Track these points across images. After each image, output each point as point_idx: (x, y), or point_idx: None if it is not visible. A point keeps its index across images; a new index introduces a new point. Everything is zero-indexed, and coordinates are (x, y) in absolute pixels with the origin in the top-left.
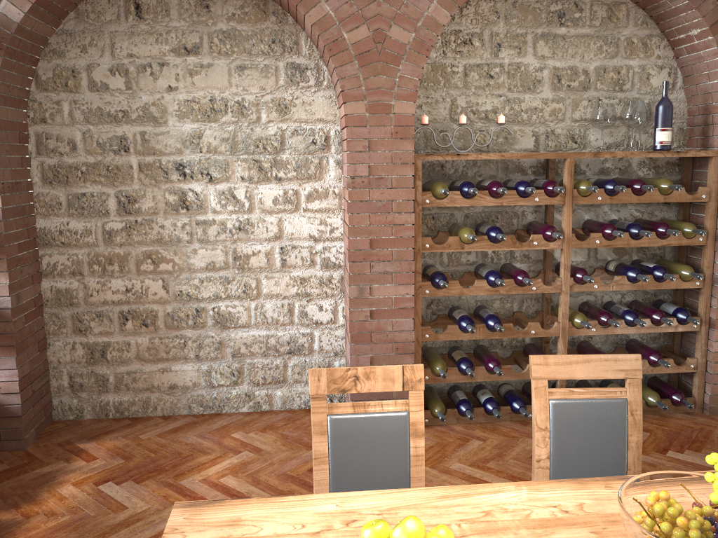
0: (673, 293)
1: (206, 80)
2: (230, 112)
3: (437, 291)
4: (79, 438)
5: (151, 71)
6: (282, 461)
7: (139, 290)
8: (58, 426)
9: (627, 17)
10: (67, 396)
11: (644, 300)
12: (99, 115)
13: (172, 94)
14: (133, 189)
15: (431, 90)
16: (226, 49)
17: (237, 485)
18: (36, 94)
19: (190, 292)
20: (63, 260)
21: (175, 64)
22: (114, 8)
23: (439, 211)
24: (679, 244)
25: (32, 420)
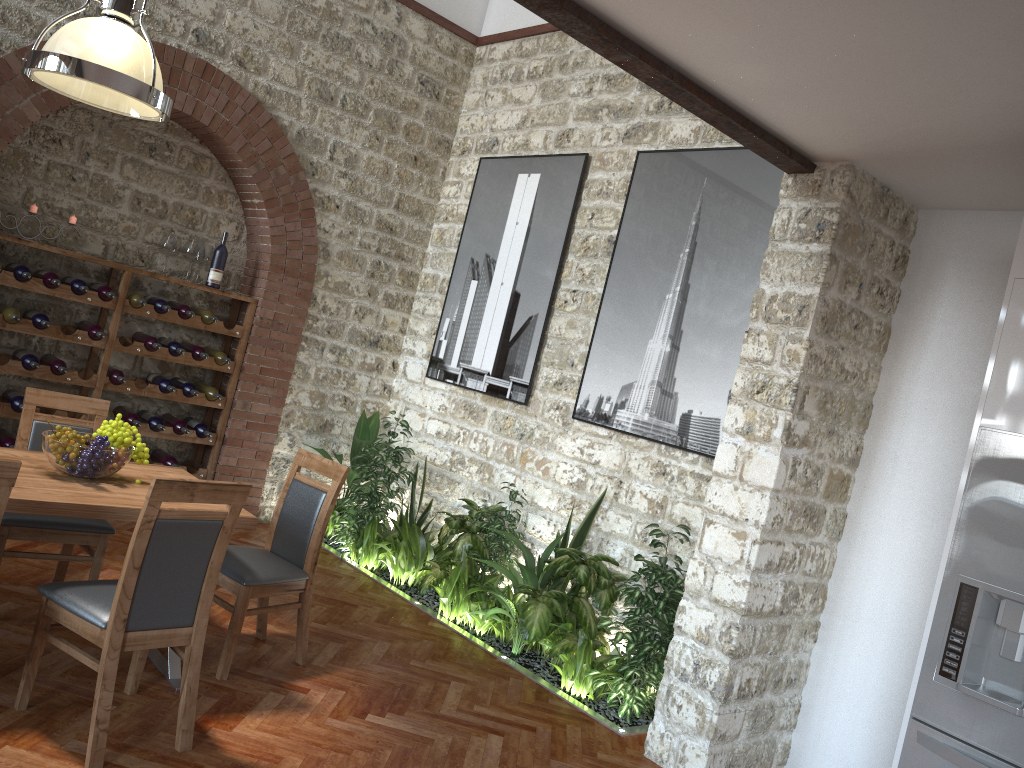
0: (205, 414)
1: None
2: None
3: None
4: None
5: None
6: None
7: None
8: None
9: (211, 170)
10: None
11: (178, 416)
12: None
13: None
14: None
15: (8, 172)
16: None
17: None
18: None
19: None
20: None
21: None
22: None
23: None
24: (211, 368)
25: None
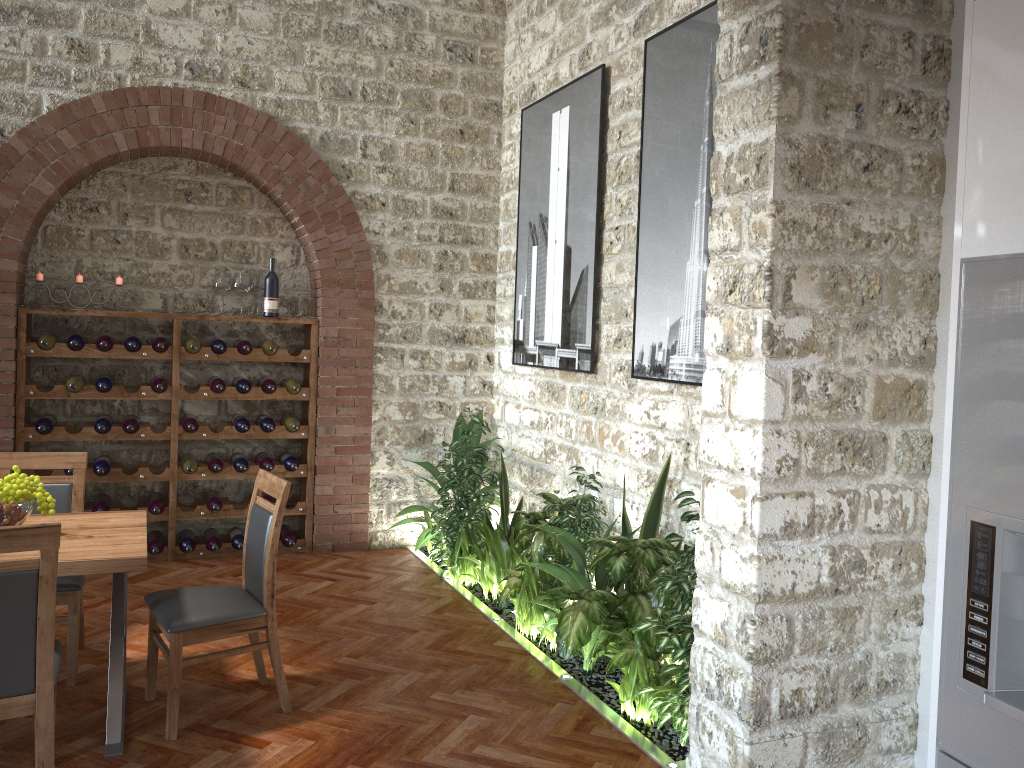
0: (301, 446)
1: None
2: None
3: (42, 436)
4: None
5: None
6: None
7: None
8: None
9: (252, 200)
10: None
11: (275, 453)
12: None
13: None
14: None
15: (56, 250)
16: None
17: None
18: None
19: None
20: None
21: None
22: None
23: (63, 363)
24: (285, 399)
25: None
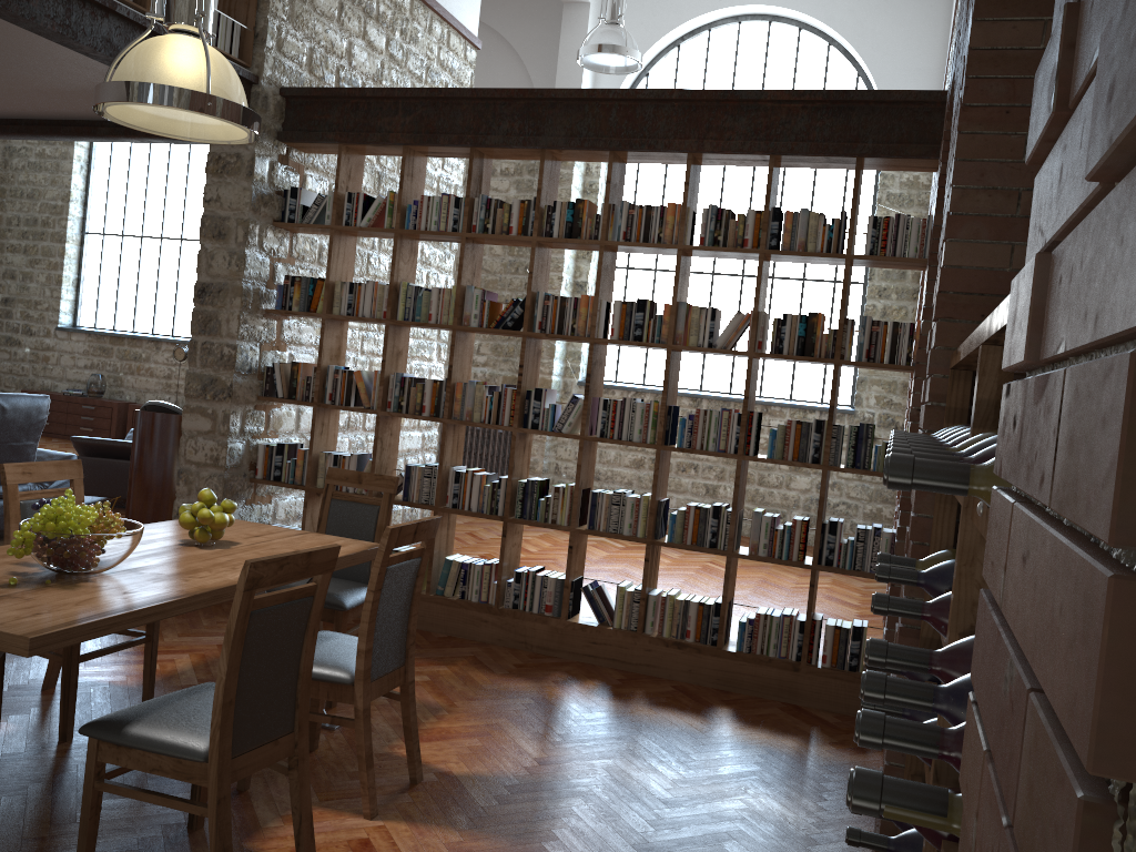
0: None
1: None
2: None
3: None
4: None
5: None
6: (773, 846)
7: None
8: None
9: None
10: None
11: None
12: None
13: None
14: None
15: None
16: None
17: (715, 805)
18: None
19: None
20: None
21: None
22: None
23: None
24: None
25: None
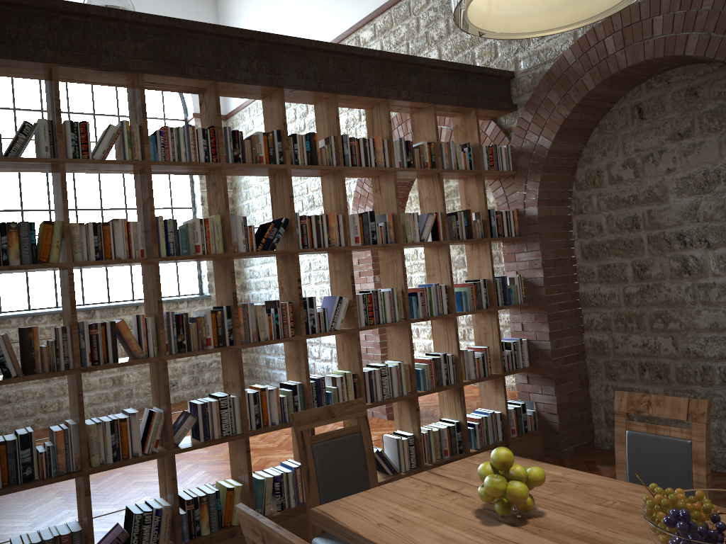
0: None
1: (698, 157)
2: (722, 181)
3: None
4: (601, 462)
5: (652, 159)
6: None
7: (652, 345)
8: (595, 451)
9: None
10: (604, 429)
11: None
12: (616, 202)
13: (671, 174)
14: (644, 259)
15: None
16: (714, 126)
17: None
18: (576, 193)
19: (696, 350)
20: (596, 317)
21: (672, 149)
22: (623, 116)
23: None
24: None
25: (571, 439)
